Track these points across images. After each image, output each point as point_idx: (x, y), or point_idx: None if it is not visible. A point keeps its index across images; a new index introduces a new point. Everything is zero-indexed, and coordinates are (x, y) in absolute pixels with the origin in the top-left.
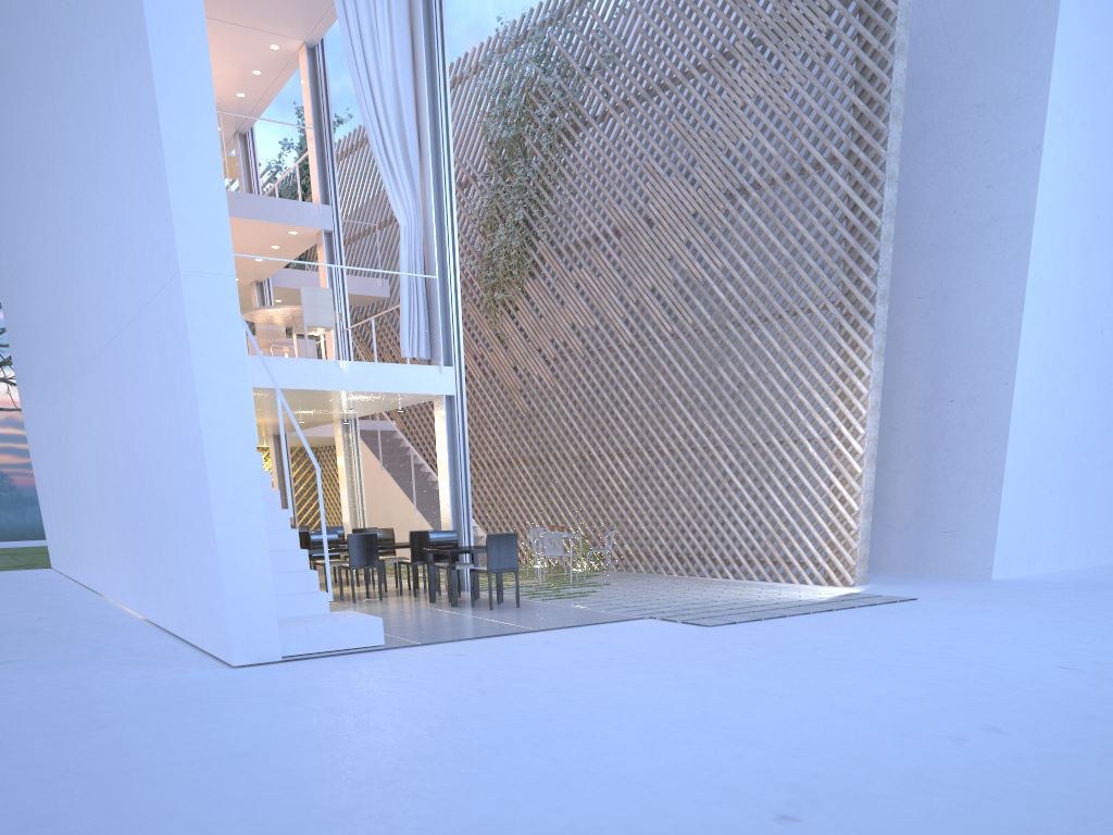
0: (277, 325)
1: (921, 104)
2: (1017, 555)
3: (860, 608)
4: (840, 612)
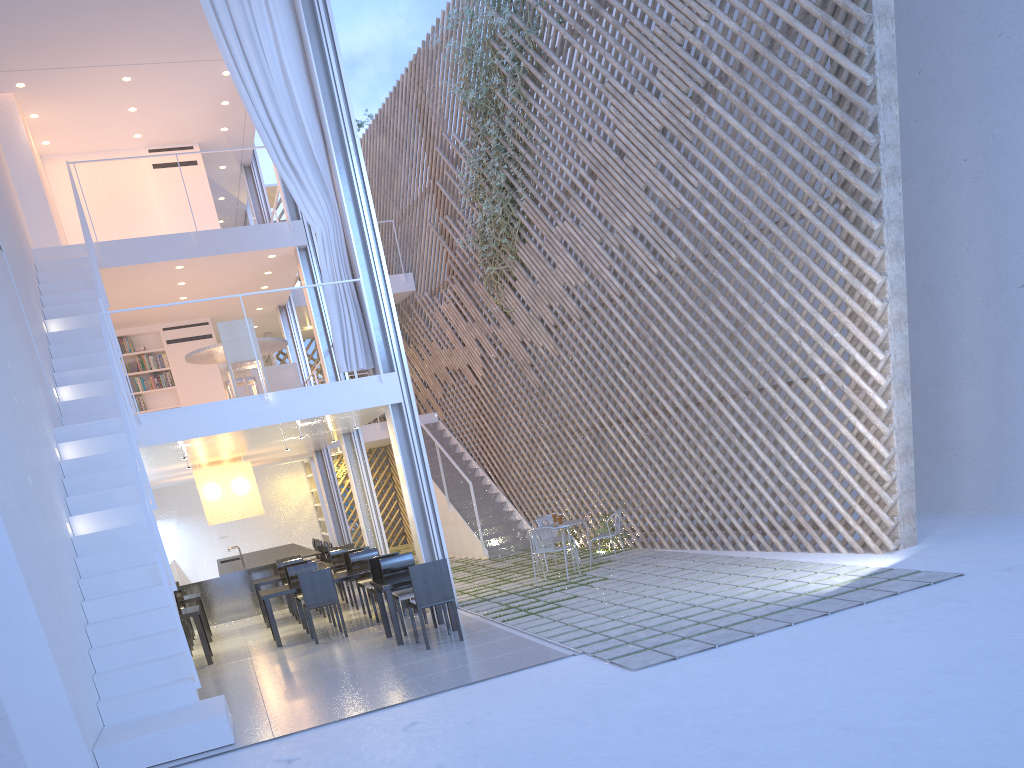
0: None
1: None
2: None
3: (869, 604)
4: (835, 618)
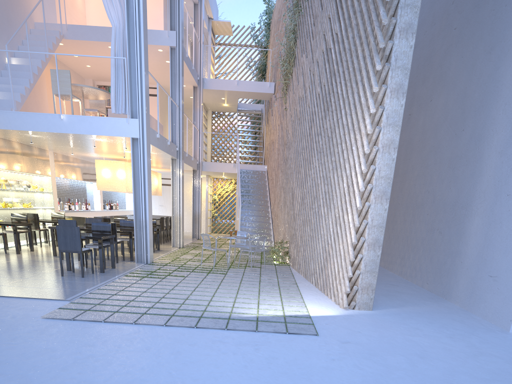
0: (92, 99)
1: None
2: None
3: (227, 331)
4: (189, 331)
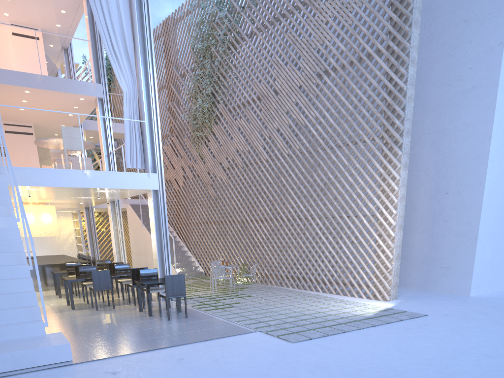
0: (60, 149)
1: (430, 22)
2: (484, 281)
3: (392, 323)
4: (379, 328)
